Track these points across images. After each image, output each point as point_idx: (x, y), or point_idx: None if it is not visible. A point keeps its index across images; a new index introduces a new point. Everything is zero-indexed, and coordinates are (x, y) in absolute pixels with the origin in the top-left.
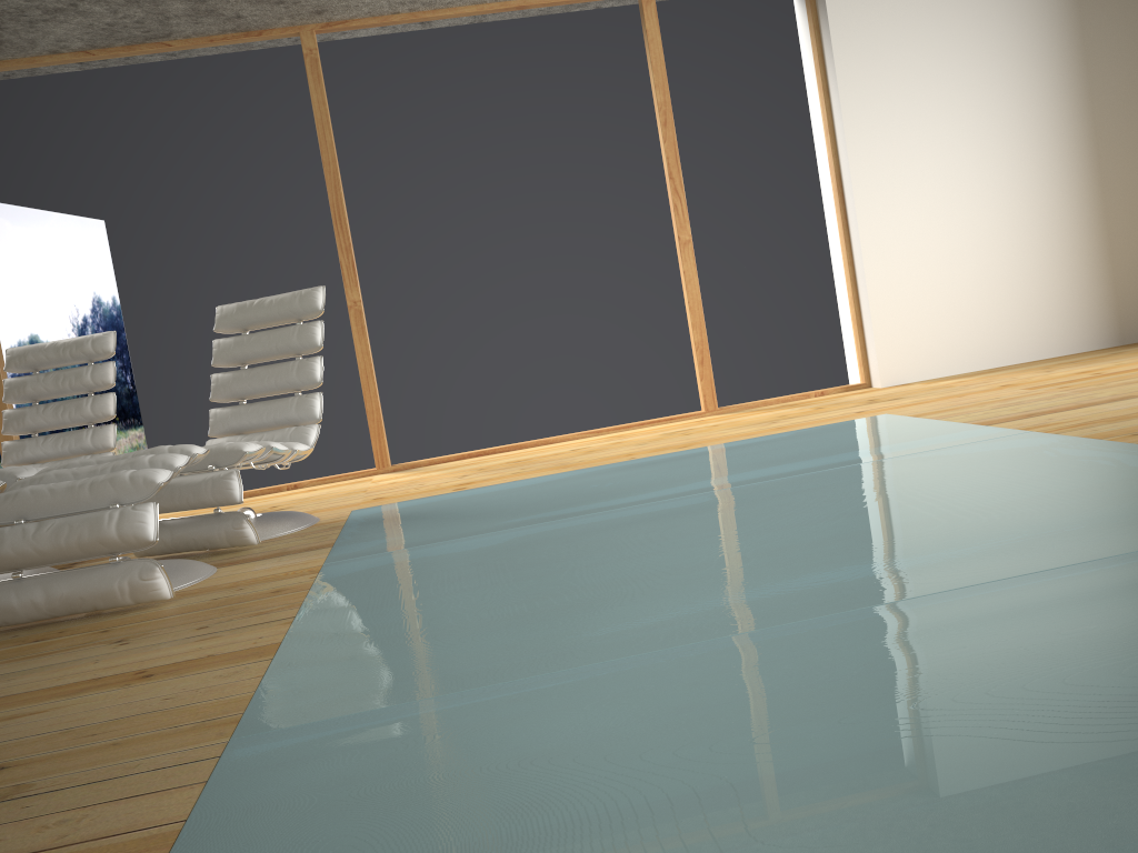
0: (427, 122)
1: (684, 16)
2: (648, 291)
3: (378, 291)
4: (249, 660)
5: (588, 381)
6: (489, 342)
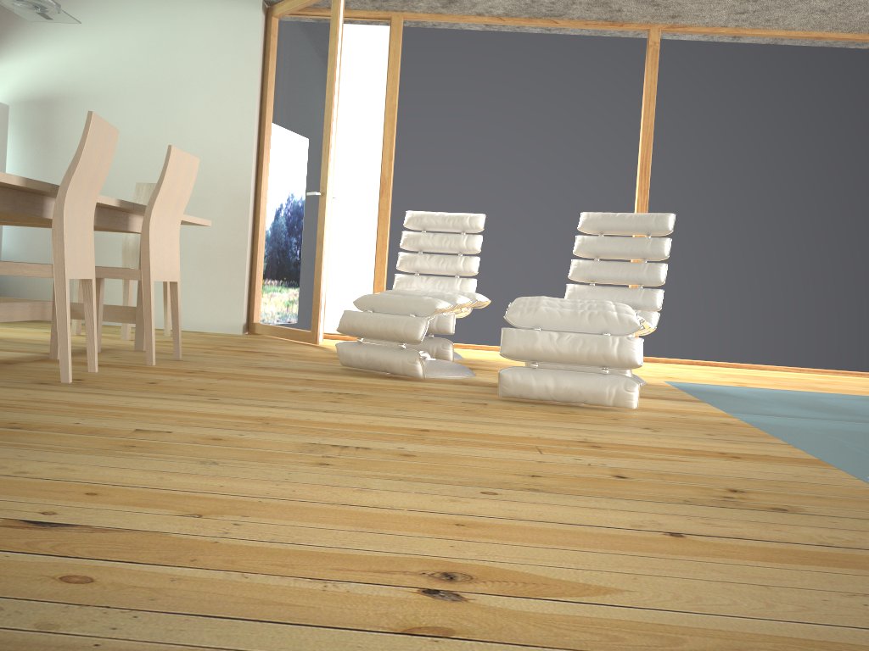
0: (726, 110)
1: None
2: (866, 271)
3: None
4: (816, 466)
5: (801, 329)
6: (732, 282)
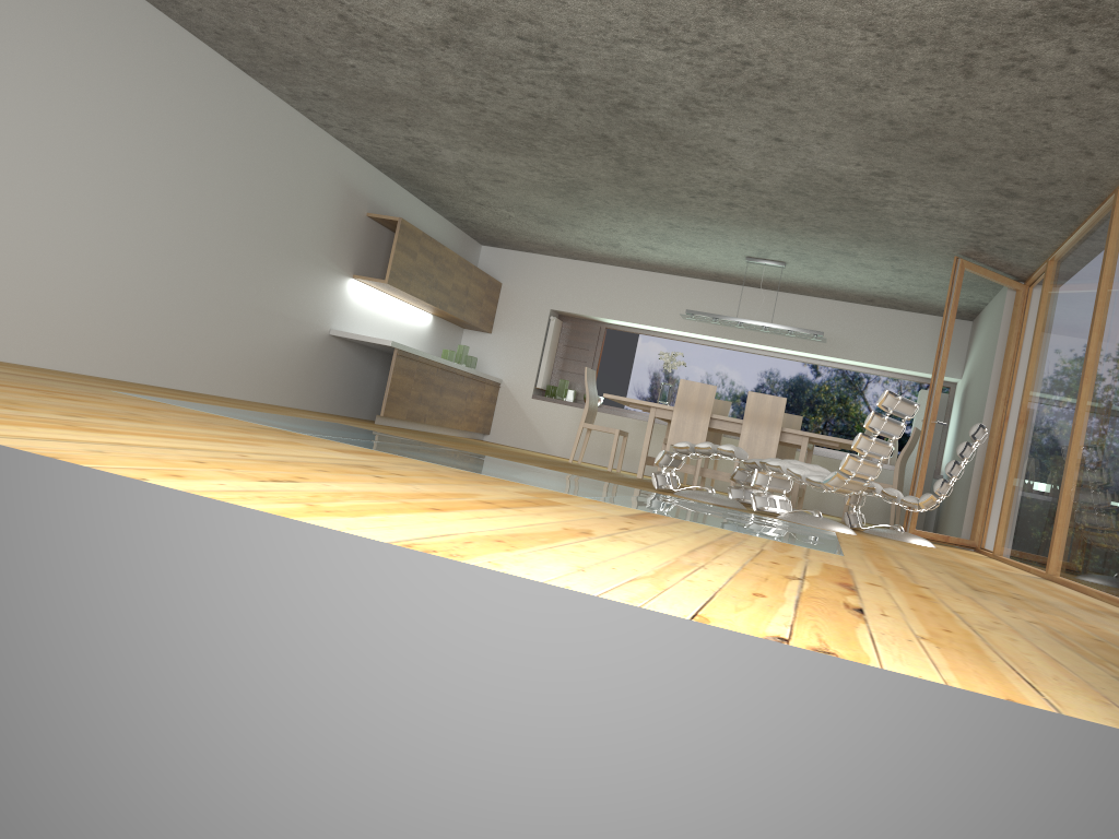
0: None
1: None
2: None
3: (1084, 417)
4: (538, 466)
5: (1117, 537)
6: (1098, 477)
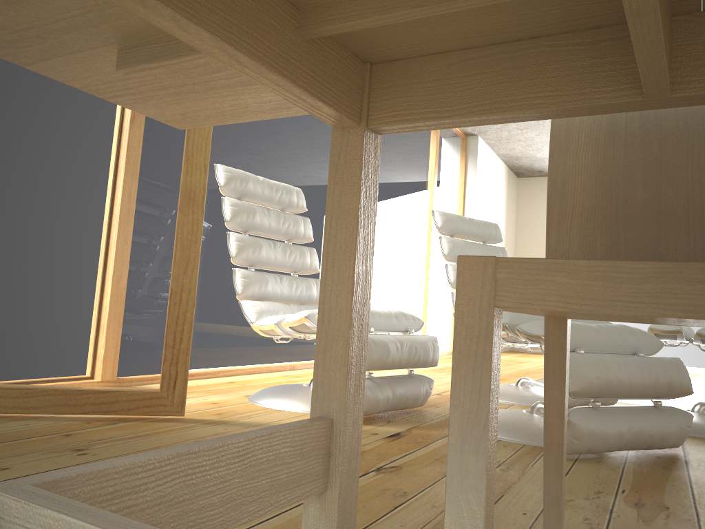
0: None
1: (443, 132)
2: (419, 275)
3: None
4: None
5: None
6: (376, 282)
